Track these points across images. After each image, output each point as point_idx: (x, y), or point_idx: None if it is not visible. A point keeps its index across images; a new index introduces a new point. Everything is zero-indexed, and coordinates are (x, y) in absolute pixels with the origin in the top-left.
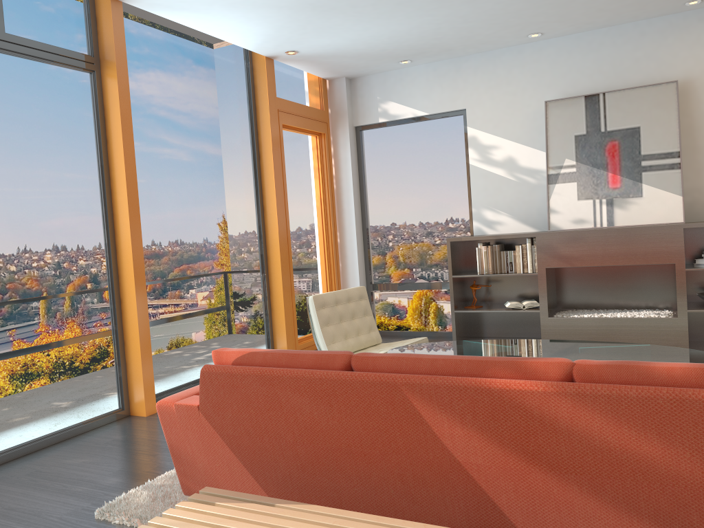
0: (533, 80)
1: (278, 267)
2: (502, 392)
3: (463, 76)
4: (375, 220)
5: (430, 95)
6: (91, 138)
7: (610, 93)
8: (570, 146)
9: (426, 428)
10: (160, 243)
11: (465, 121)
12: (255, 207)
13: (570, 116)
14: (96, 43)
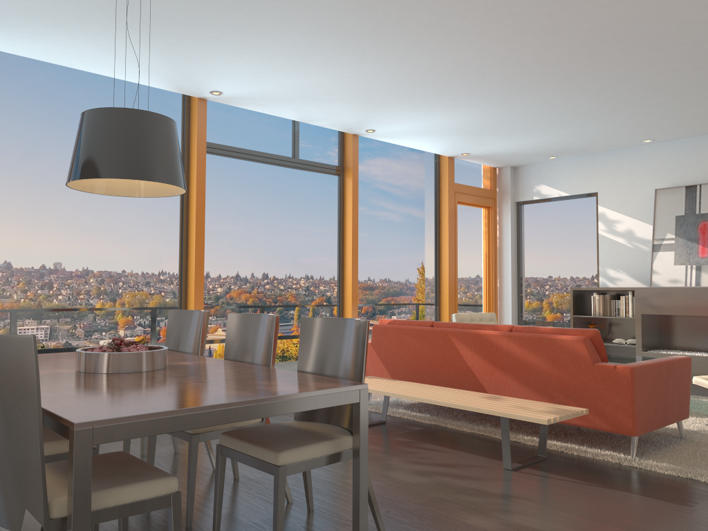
0: (649, 173)
1: (446, 299)
2: (483, 335)
3: (596, 168)
4: (527, 272)
5: (571, 181)
6: (335, 212)
7: (705, 185)
8: (671, 224)
9: (457, 351)
10: (368, 275)
11: (597, 201)
12: (434, 257)
13: (673, 201)
14: (342, 159)
